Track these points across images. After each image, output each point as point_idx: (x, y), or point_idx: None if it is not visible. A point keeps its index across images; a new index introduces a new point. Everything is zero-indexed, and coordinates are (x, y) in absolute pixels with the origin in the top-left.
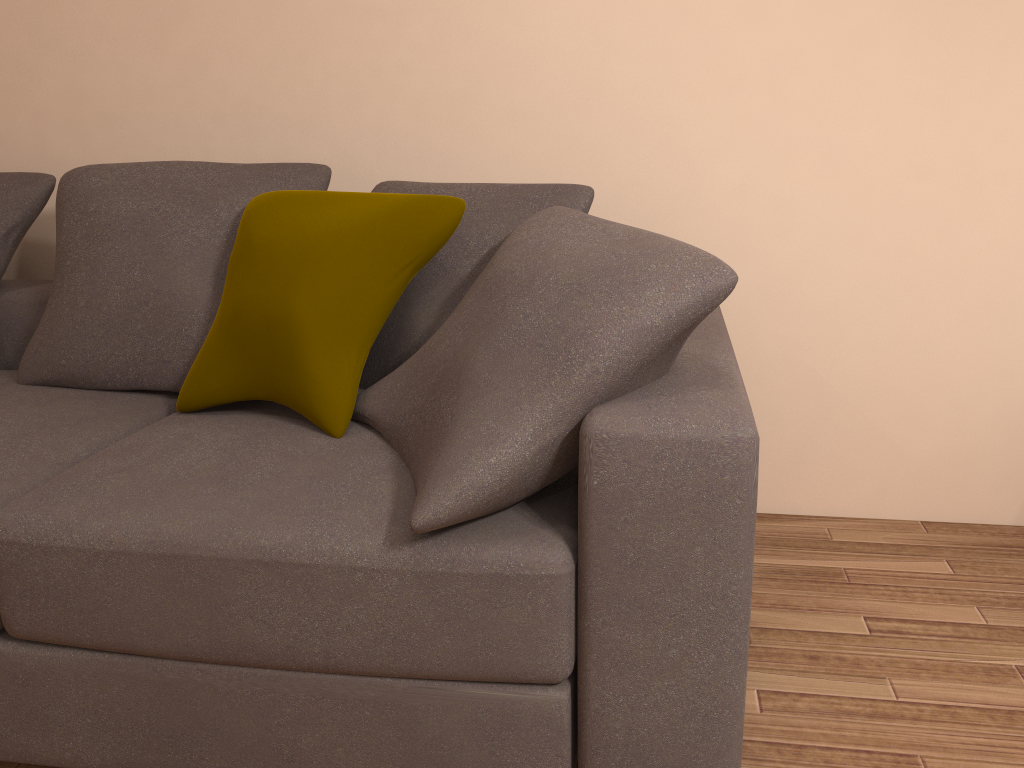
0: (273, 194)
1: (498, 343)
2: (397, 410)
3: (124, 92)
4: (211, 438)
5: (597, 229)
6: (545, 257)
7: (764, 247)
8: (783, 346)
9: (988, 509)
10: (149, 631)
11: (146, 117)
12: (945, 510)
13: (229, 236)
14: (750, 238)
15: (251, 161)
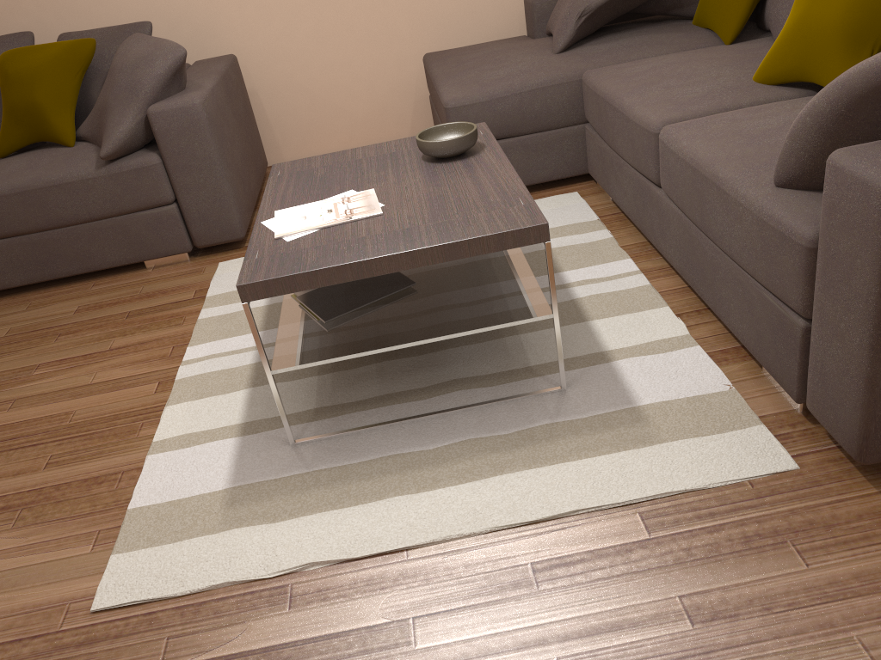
0: (10, 51)
1: (115, 91)
2: (92, 129)
3: None
4: (20, 160)
5: (145, 41)
6: (126, 57)
7: (260, 29)
8: (284, 76)
9: (397, 133)
10: (22, 223)
11: None
12: (380, 138)
13: None
14: (252, 26)
15: None
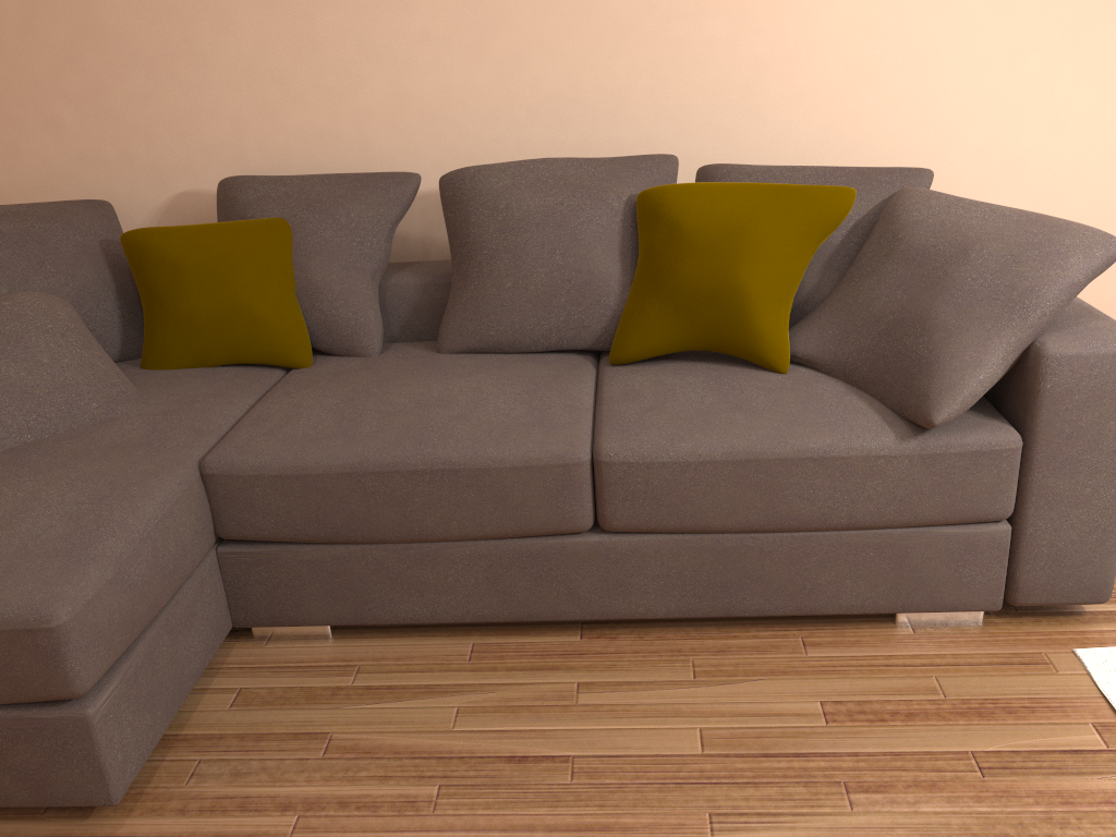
0: (674, 188)
1: (955, 299)
2: (838, 350)
3: (445, 92)
4: (682, 382)
5: (985, 210)
6: (962, 235)
7: (999, 196)
8: None
9: None
10: (720, 514)
11: (465, 113)
12: None
13: (623, 222)
14: (988, 189)
15: (561, 147)
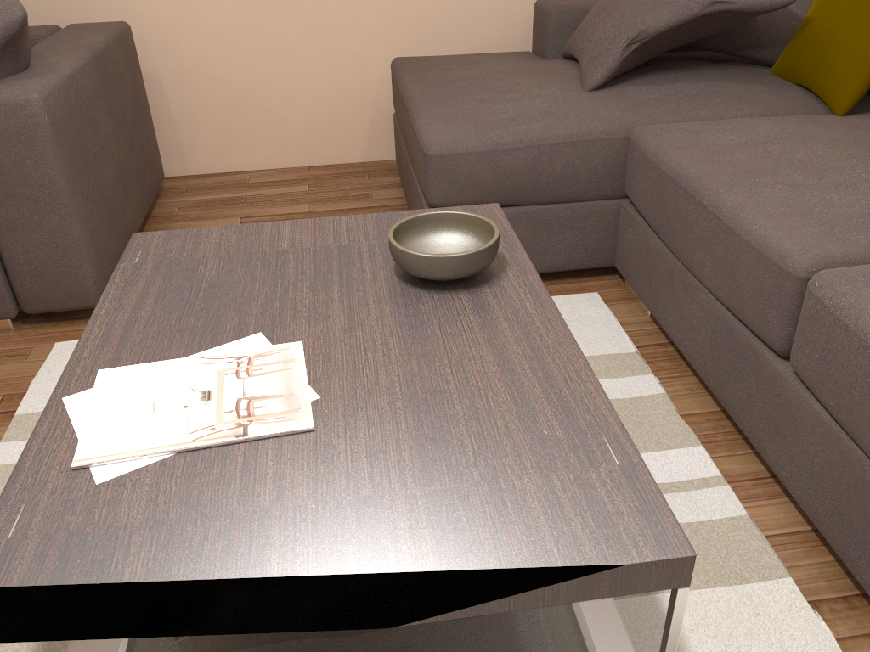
0: None
1: None
2: None
3: None
4: None
5: None
6: None
7: None
8: (199, 60)
9: (345, 154)
10: None
11: None
12: (321, 158)
13: None
14: None
15: None
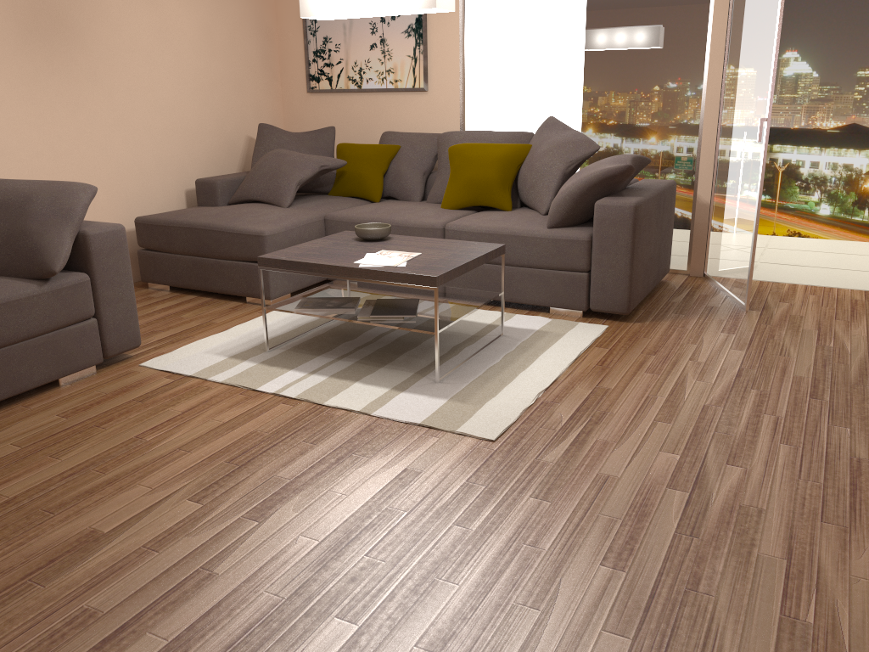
0: None
1: (37, 219)
2: None
3: None
4: None
5: (24, 182)
6: (22, 192)
7: None
8: None
9: None
10: None
11: None
12: None
13: None
14: None
15: None
